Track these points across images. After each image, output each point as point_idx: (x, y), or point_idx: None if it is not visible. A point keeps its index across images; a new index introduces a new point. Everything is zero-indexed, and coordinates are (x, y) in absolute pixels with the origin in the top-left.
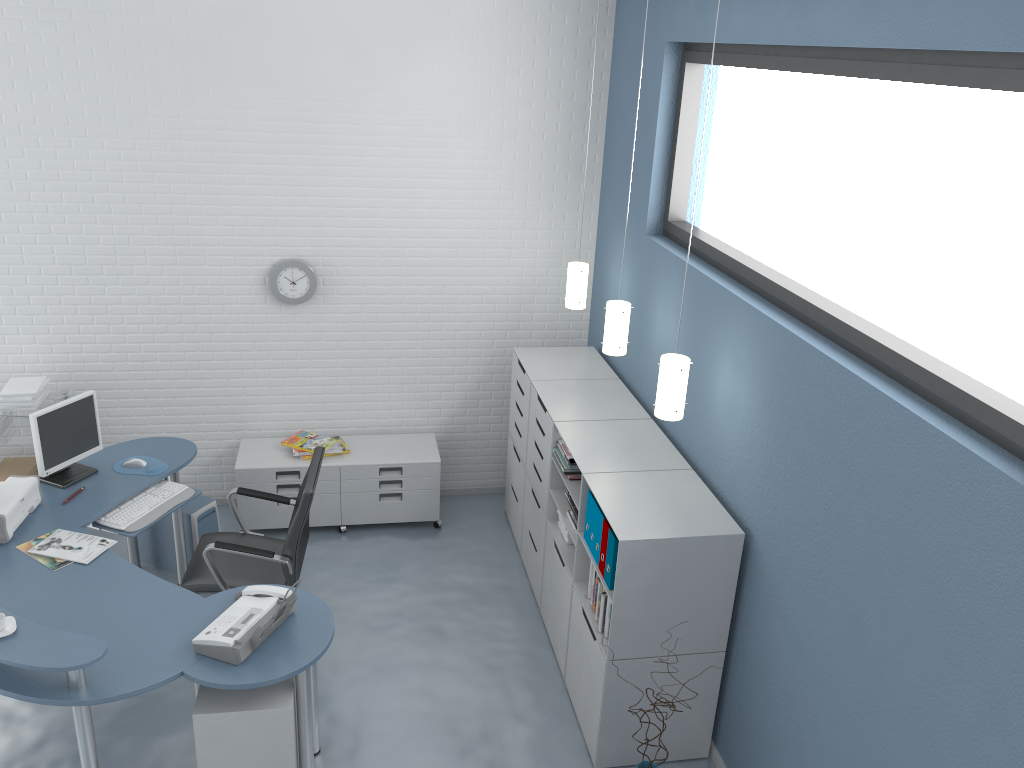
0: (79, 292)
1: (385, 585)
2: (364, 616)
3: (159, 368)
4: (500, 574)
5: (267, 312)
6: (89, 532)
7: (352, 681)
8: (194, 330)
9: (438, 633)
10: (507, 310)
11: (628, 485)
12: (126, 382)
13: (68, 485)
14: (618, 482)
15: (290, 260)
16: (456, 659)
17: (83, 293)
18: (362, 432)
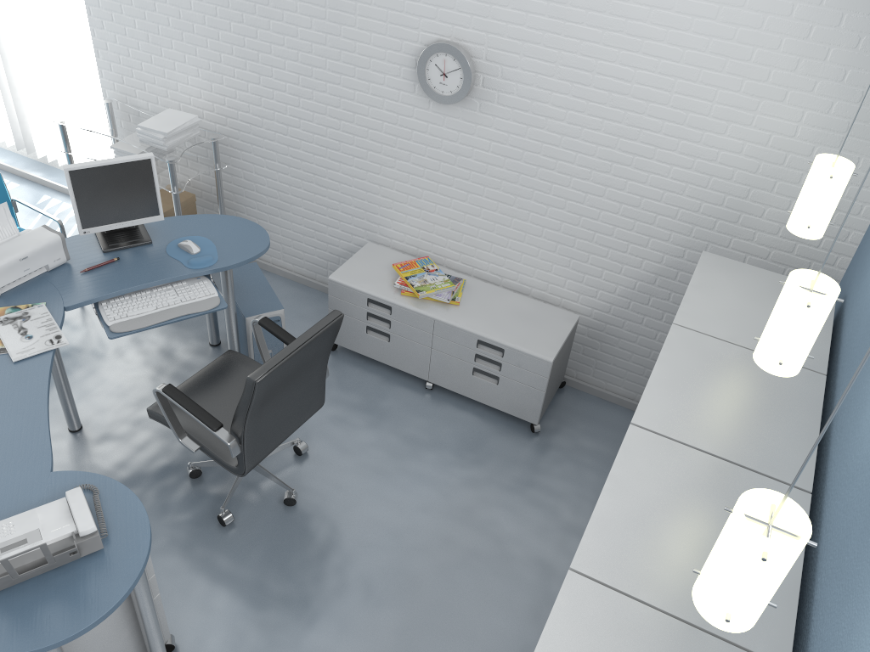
0: (234, 30)
1: (414, 484)
2: (359, 515)
3: (302, 138)
4: (554, 539)
5: (414, 104)
6: (216, 283)
7: (275, 600)
8: (337, 104)
9: (415, 587)
10: (727, 190)
11: (623, 646)
12: (272, 143)
13: (109, 250)
14: (611, 627)
15: (444, 43)
16: (404, 640)
17: (238, 32)
18: (498, 281)
